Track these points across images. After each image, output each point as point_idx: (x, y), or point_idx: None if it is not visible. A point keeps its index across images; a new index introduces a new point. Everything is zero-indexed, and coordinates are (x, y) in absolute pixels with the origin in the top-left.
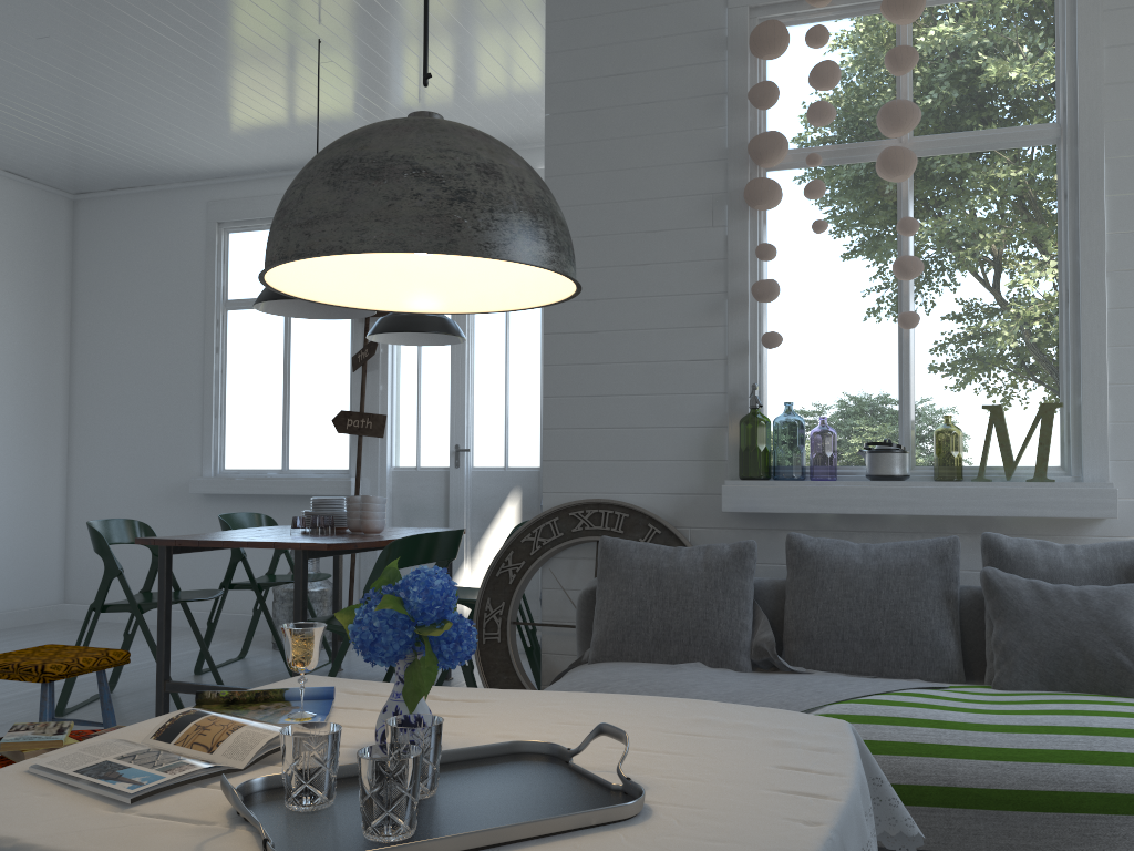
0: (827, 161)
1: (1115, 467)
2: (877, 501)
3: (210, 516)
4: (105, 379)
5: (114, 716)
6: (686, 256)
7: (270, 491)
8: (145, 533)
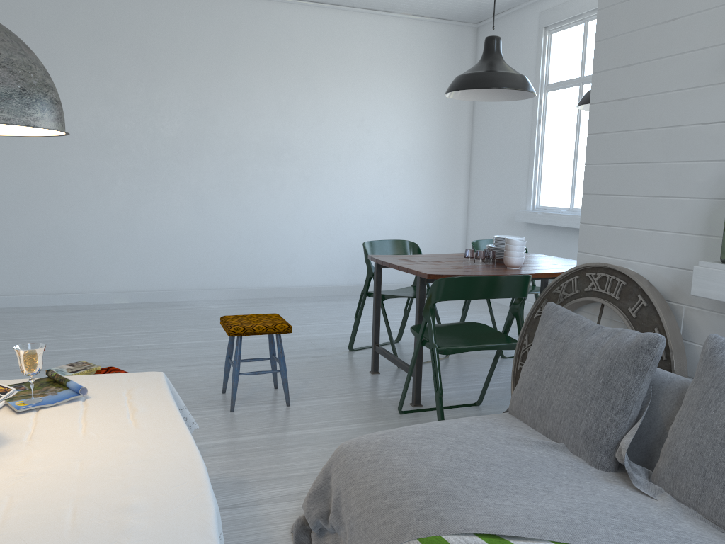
0: None
1: None
2: None
3: (528, 237)
4: (485, 144)
5: (283, 361)
6: (713, 2)
7: (554, 223)
8: (415, 250)
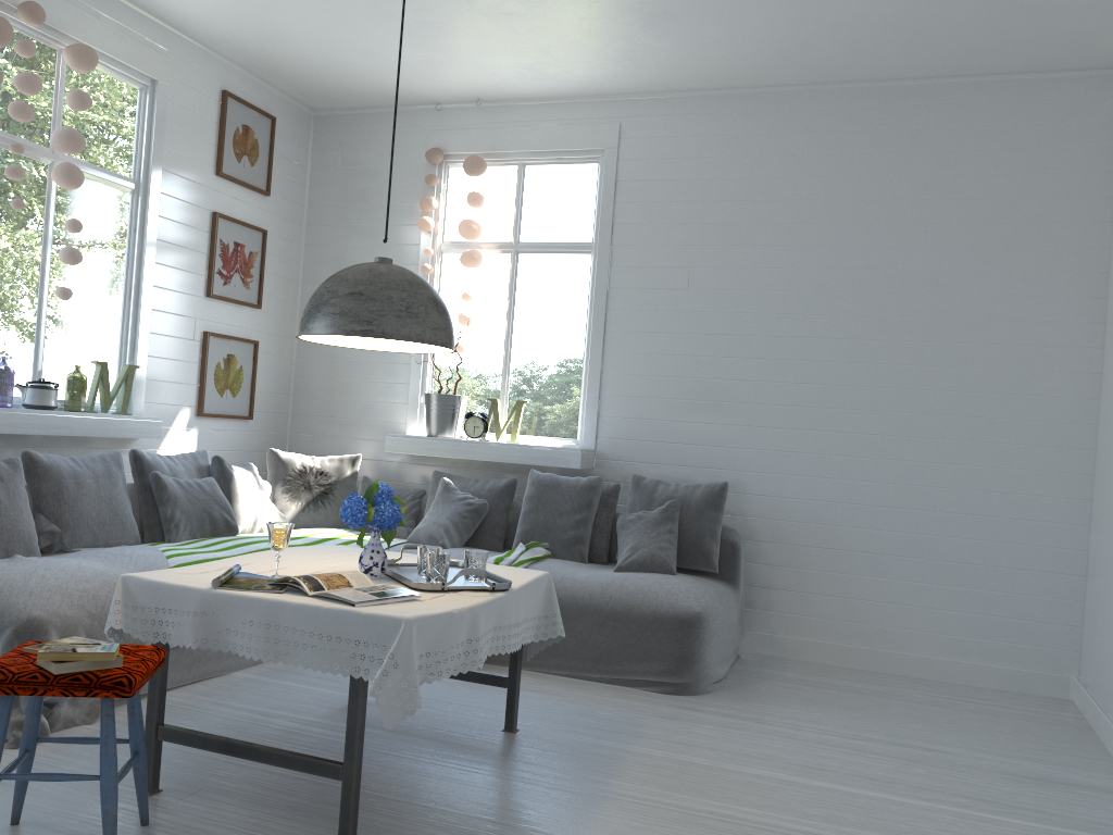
0: (5, 145)
1: (146, 406)
2: (48, 425)
3: None
4: None
5: None
6: None
7: None
8: None
